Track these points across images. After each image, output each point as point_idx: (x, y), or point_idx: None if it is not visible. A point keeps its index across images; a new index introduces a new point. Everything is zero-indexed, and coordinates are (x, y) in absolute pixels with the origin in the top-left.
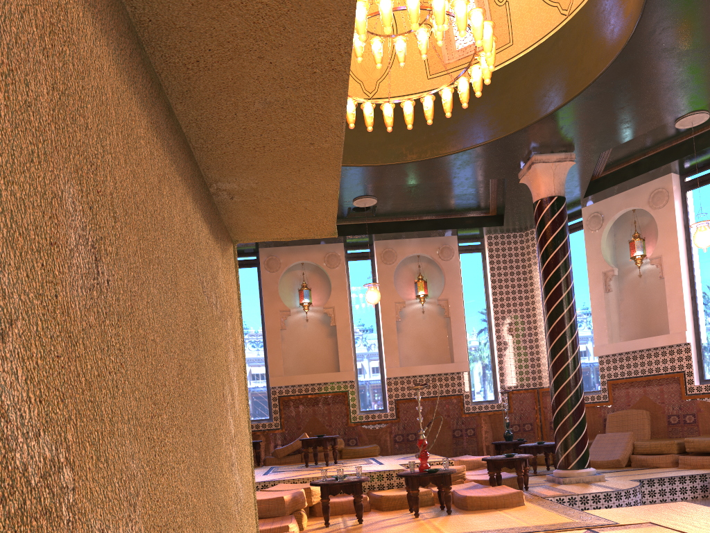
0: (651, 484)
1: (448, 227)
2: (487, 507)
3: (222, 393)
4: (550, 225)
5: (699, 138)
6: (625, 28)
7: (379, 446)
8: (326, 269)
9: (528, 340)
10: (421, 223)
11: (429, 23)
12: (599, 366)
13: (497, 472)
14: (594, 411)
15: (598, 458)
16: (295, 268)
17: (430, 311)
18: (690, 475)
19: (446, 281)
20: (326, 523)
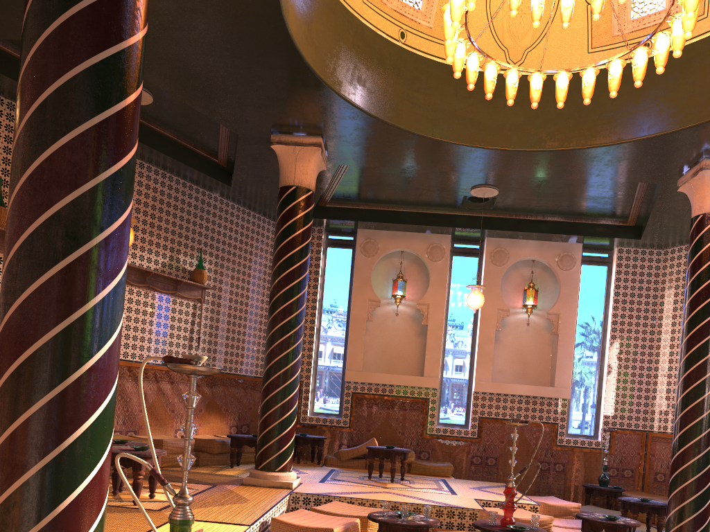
0: None
1: (575, 232)
2: None
3: None
4: None
5: None
6: None
7: (453, 465)
8: (427, 261)
9: (646, 374)
10: (544, 224)
11: None
12: None
13: None
14: None
15: None
16: (393, 256)
17: (536, 324)
18: None
19: (561, 293)
20: None
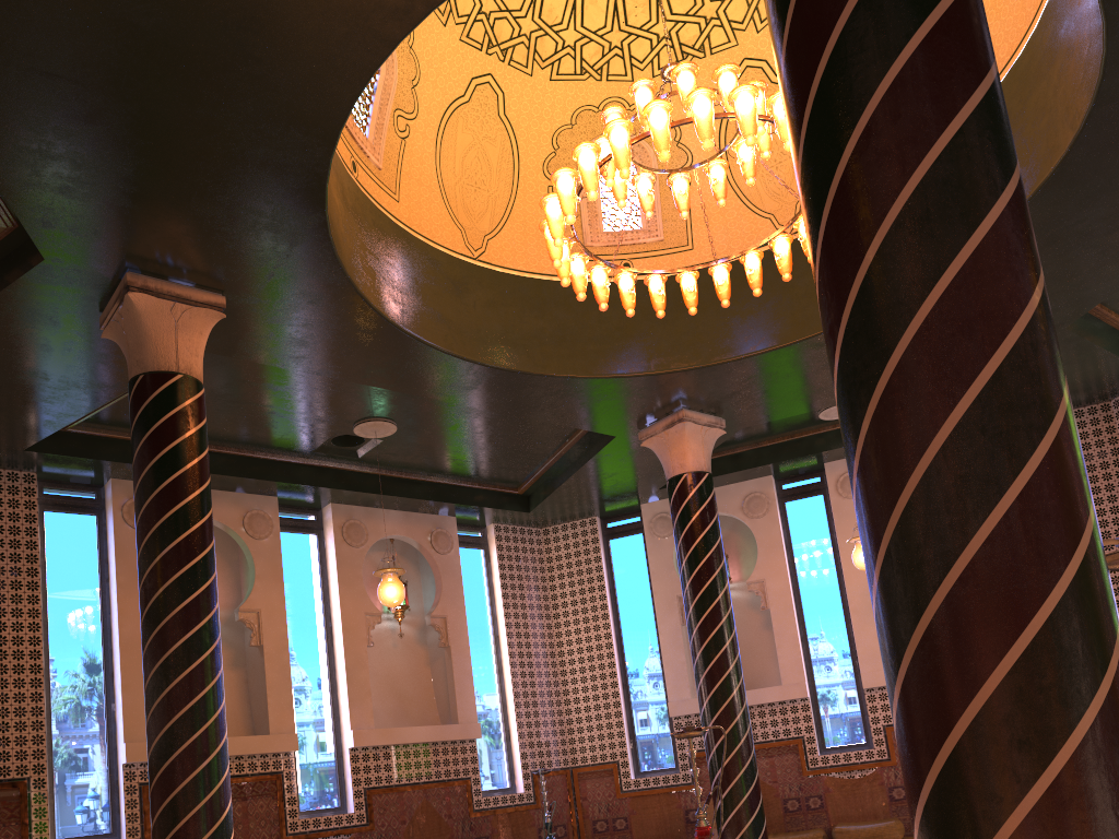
0: None
1: (457, 500)
2: None
3: None
4: (704, 512)
5: (821, 436)
6: None
7: None
8: (246, 539)
9: (555, 692)
10: (418, 487)
11: None
12: (675, 731)
13: None
14: (670, 800)
15: None
16: None
17: (405, 635)
18: None
19: (444, 587)
20: None
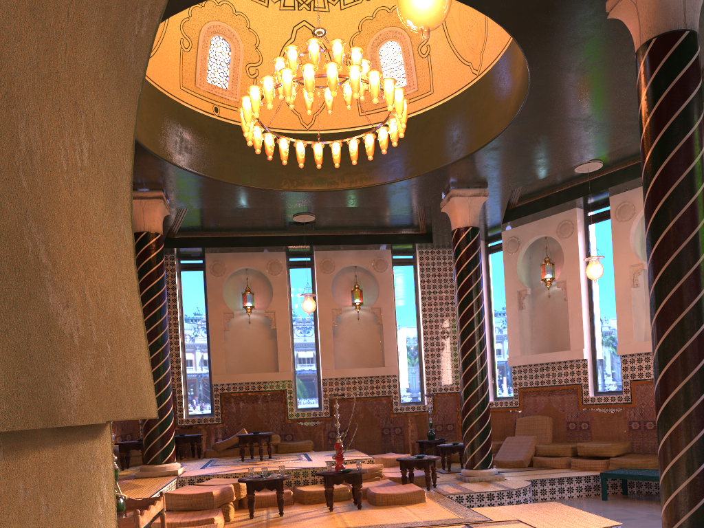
0: (543, 484)
1: (383, 242)
2: (393, 503)
3: (95, 500)
4: (465, 253)
5: (597, 181)
6: (518, 98)
7: (314, 442)
8: (268, 276)
9: (453, 348)
10: (358, 237)
11: None
12: (512, 375)
13: (410, 471)
14: (507, 415)
15: (505, 458)
16: (239, 273)
17: (365, 317)
18: (576, 477)
19: (380, 291)
20: (250, 515)
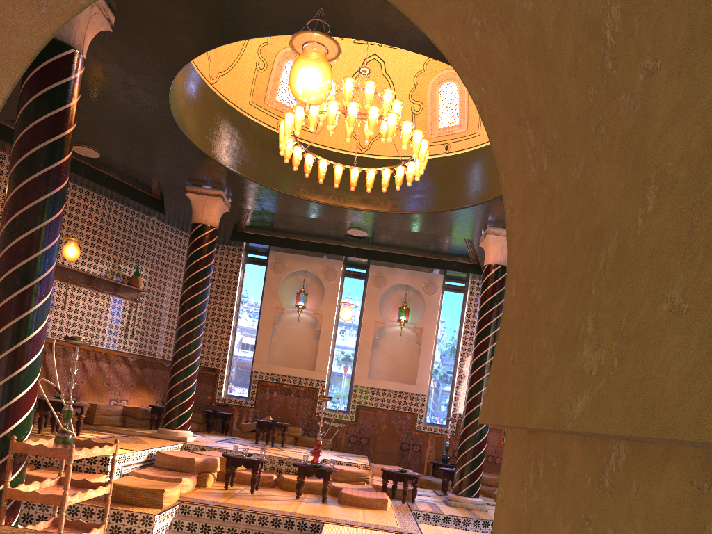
0: None
1: (435, 266)
2: (356, 505)
3: None
4: (490, 289)
5: None
6: None
7: (334, 442)
8: (322, 280)
9: None
10: (412, 258)
11: (421, 102)
12: None
13: (393, 483)
14: None
15: None
16: (299, 274)
17: (409, 335)
18: None
19: (425, 312)
20: (225, 487)
